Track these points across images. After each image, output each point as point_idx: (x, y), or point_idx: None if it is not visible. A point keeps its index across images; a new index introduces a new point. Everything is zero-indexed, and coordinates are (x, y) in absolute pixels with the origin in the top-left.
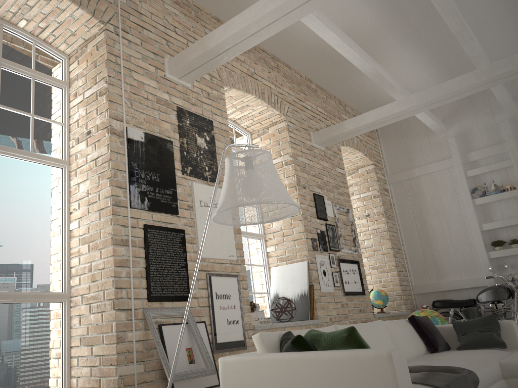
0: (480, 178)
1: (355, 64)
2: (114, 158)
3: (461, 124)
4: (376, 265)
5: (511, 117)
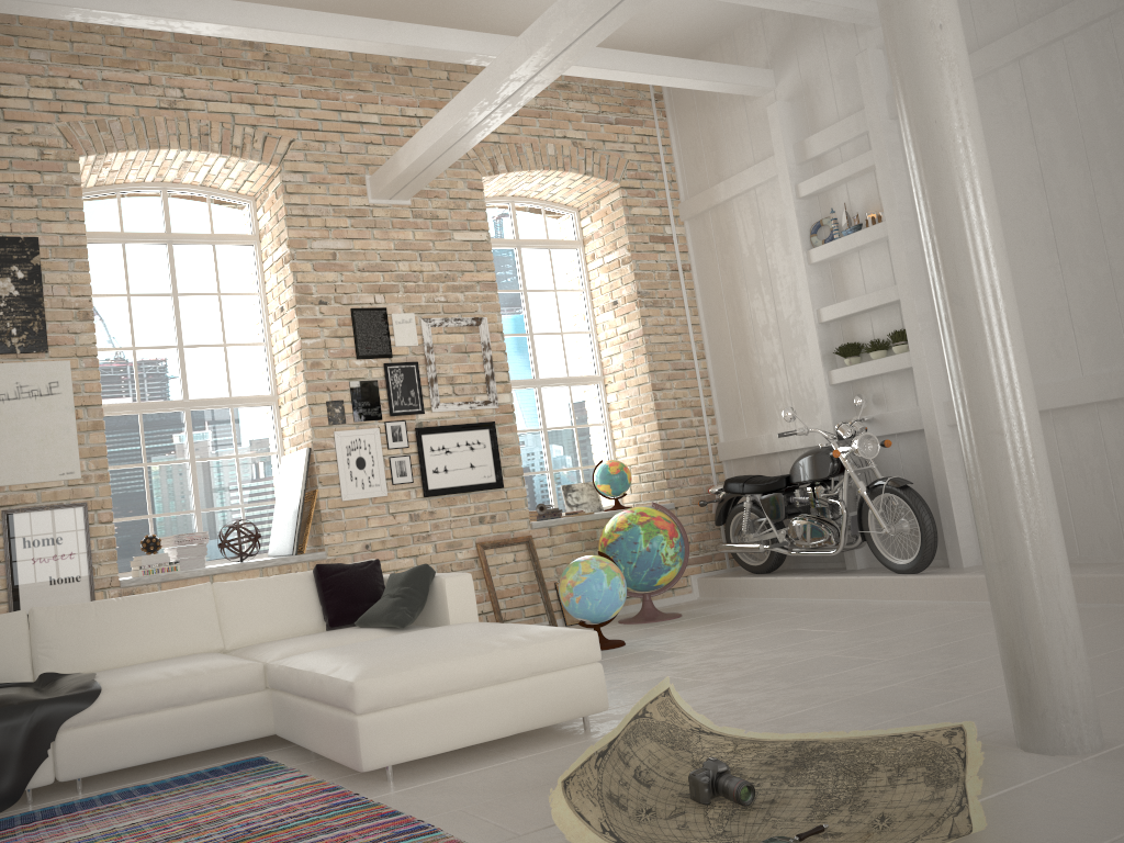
0: (830, 196)
1: (336, 48)
2: None
3: (799, 65)
4: (629, 408)
5: None
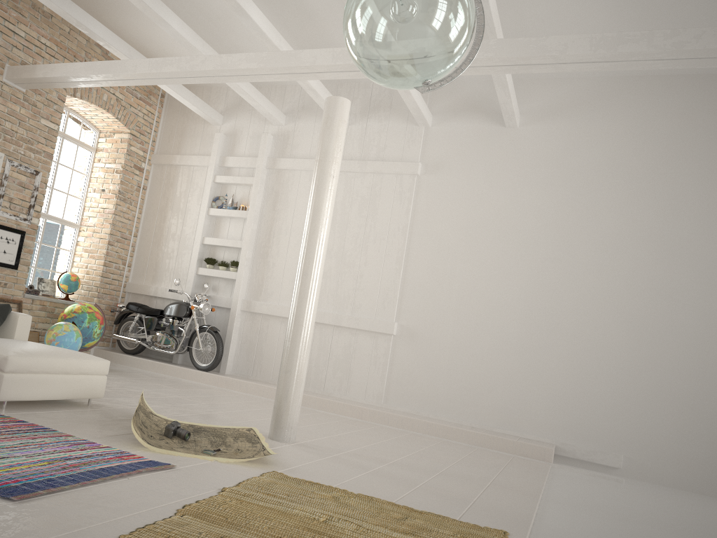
0: (227, 188)
1: None
2: None
3: (236, 121)
4: (90, 248)
5: (276, 133)
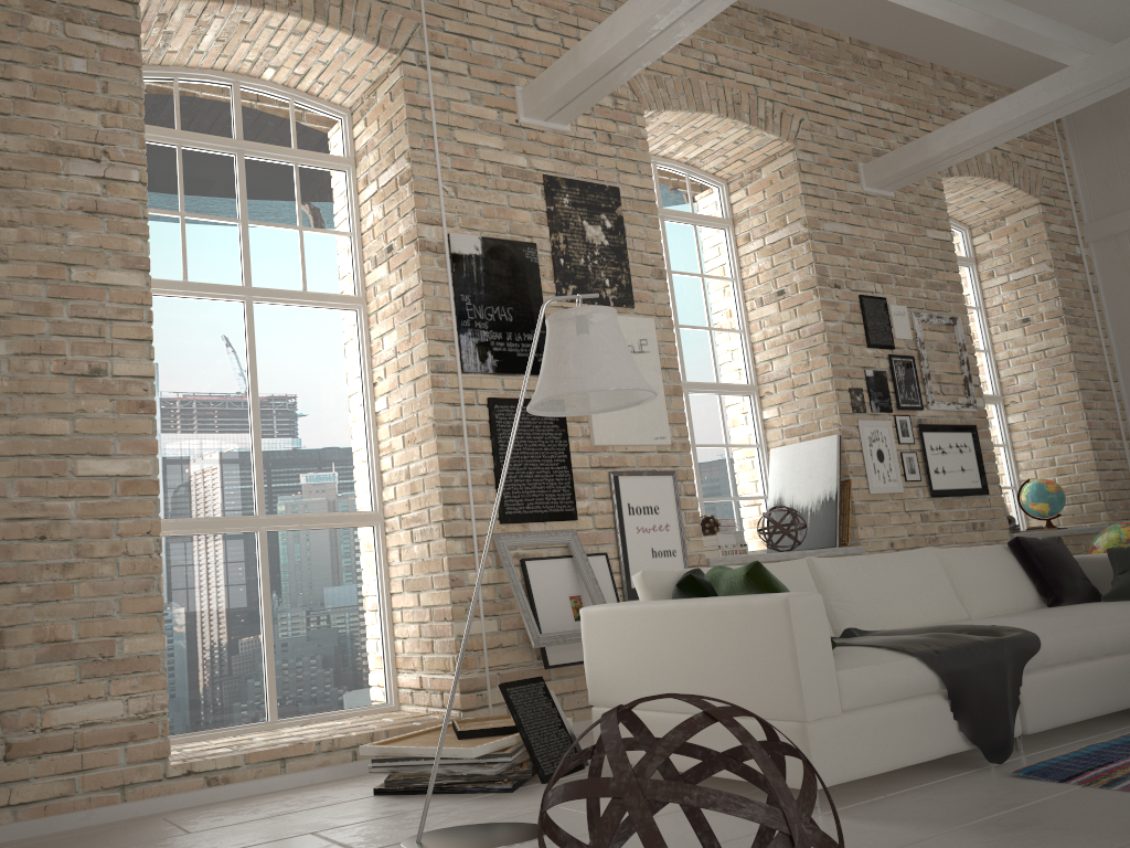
0: None
1: (935, 15)
2: (430, 293)
3: None
4: (1043, 428)
5: None
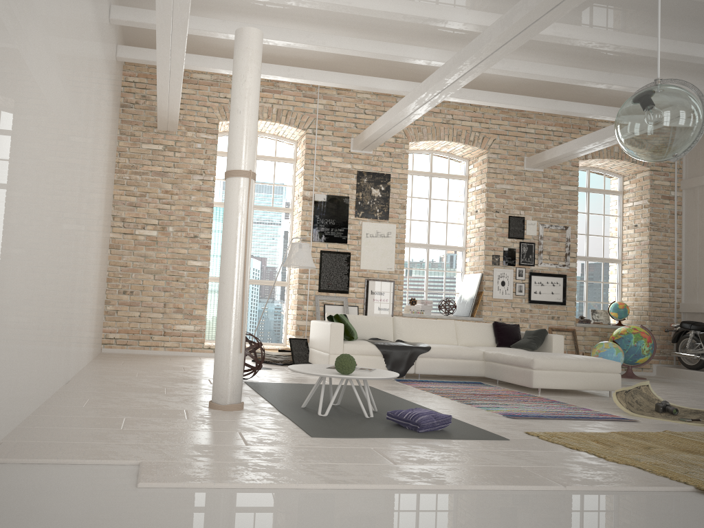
0: None
1: (530, 110)
2: (304, 214)
3: None
4: (633, 278)
5: None
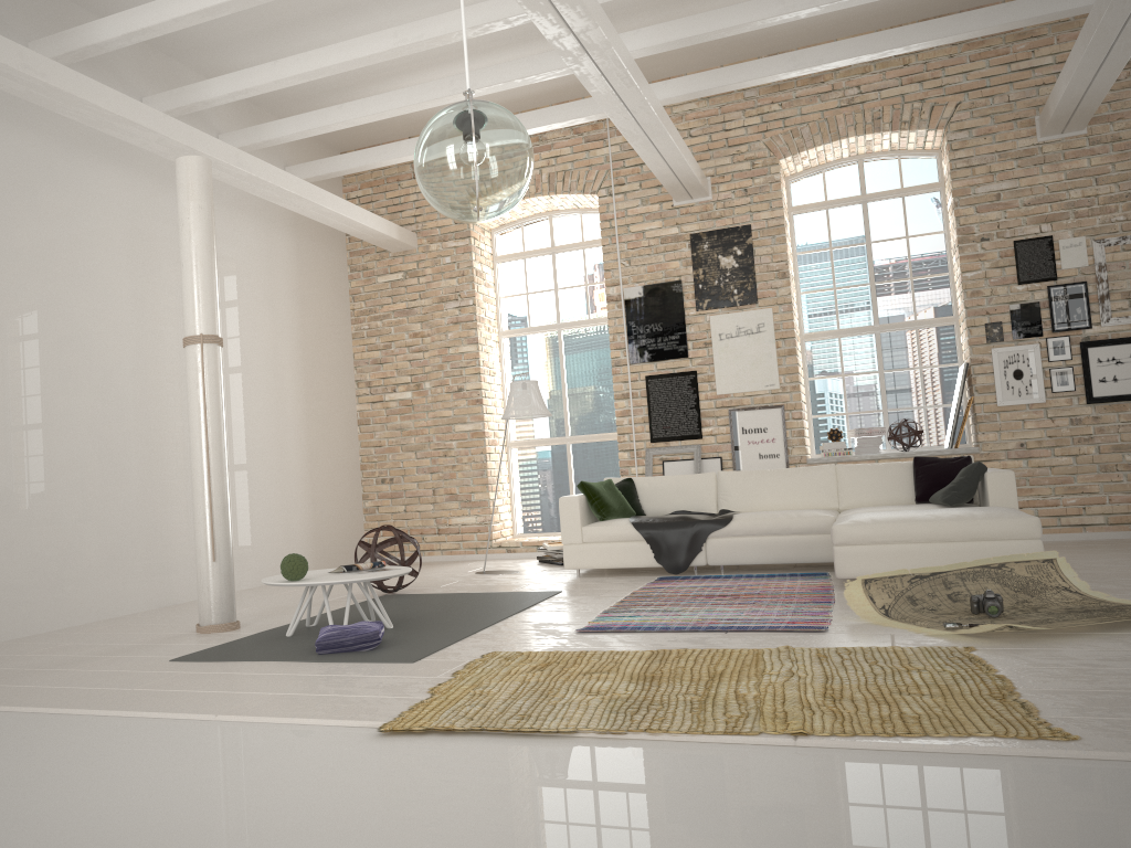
0: None
1: (959, 40)
2: (612, 324)
3: None
4: None
5: None
